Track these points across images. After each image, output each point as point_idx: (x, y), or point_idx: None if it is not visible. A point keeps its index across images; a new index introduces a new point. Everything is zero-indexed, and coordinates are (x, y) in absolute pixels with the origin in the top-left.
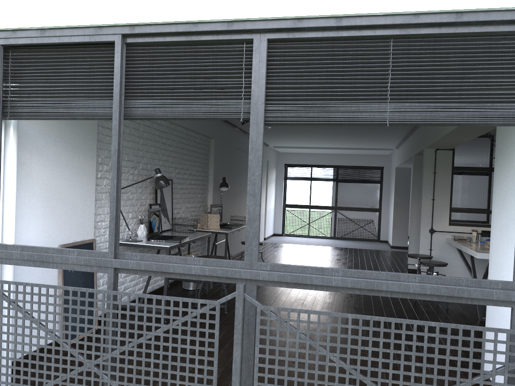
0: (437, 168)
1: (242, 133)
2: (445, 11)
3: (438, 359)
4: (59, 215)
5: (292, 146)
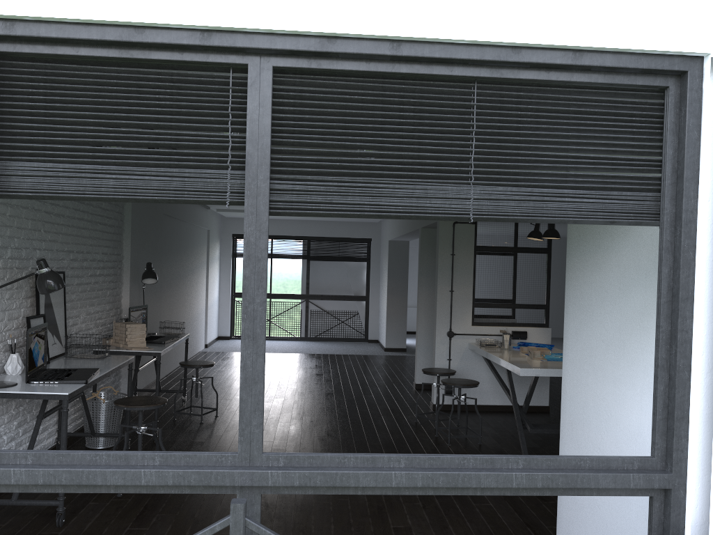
0: (456, 248)
1: None
2: (559, 47)
3: (493, 534)
4: None
5: None
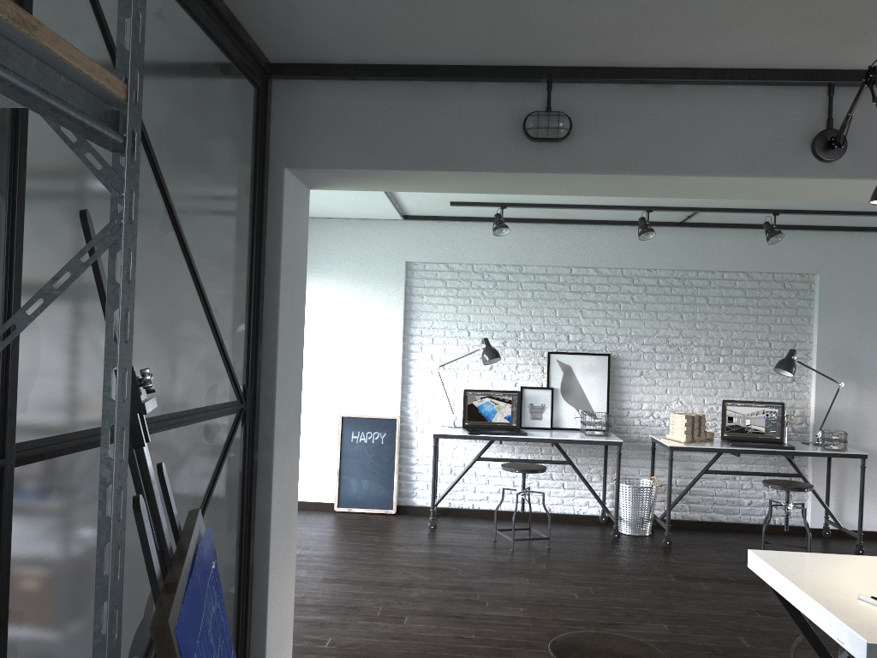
0: None
1: None
2: None
3: None
4: (343, 386)
5: None
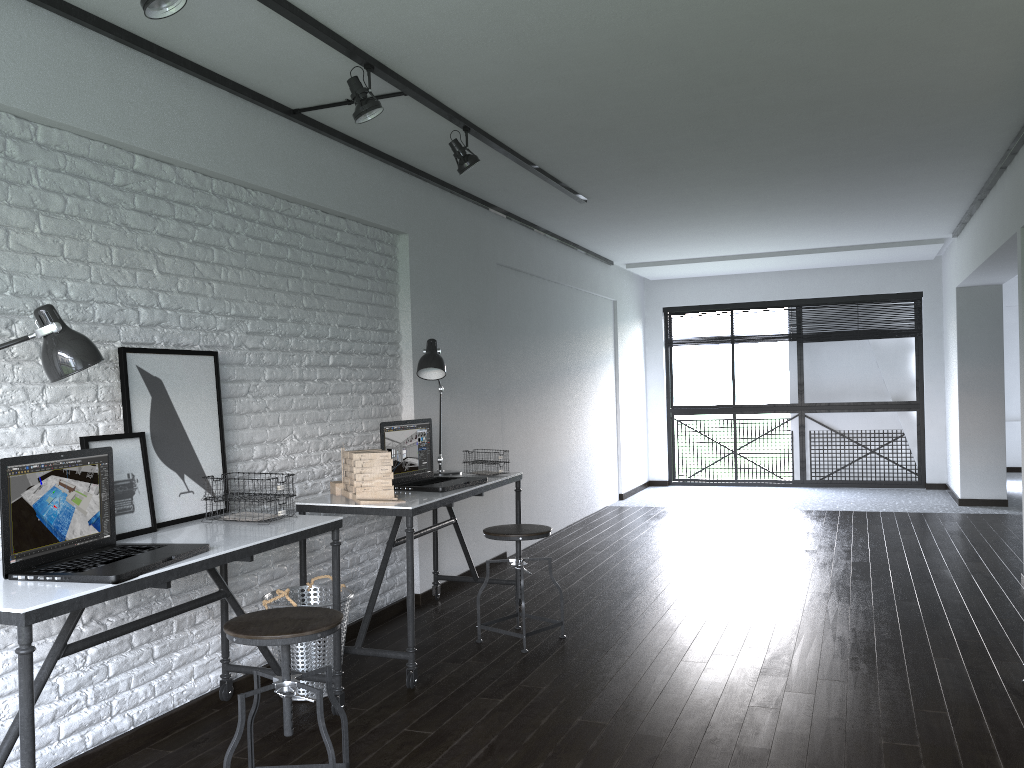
0: None
1: (518, 227)
2: None
3: None
4: None
5: (674, 259)
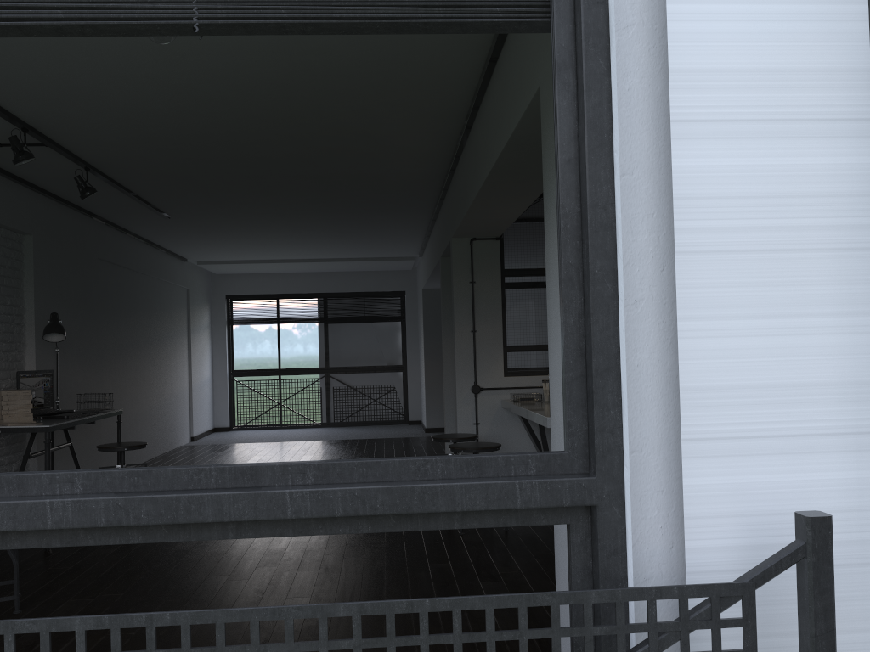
0: (477, 274)
1: (115, 231)
2: None
3: (475, 647)
4: None
5: (235, 260)
